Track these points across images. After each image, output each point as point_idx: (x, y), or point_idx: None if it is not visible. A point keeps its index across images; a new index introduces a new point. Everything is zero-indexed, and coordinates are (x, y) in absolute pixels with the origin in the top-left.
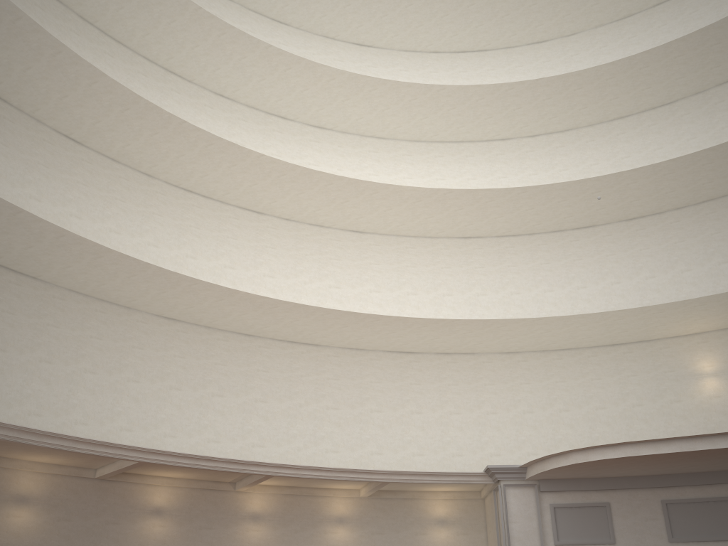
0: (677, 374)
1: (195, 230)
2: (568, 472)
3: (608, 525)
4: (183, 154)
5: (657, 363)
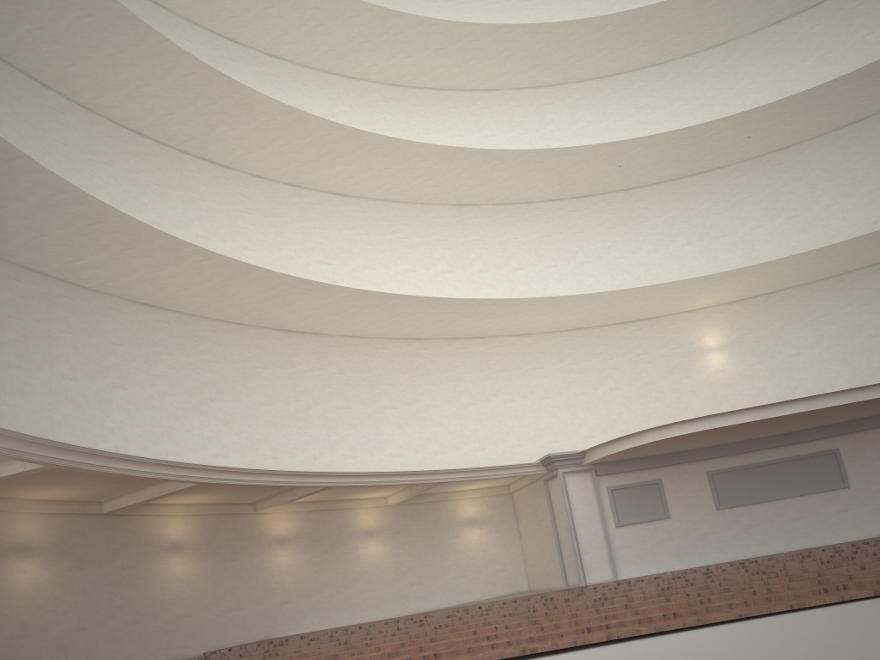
0: (685, 350)
1: (155, 188)
2: (632, 452)
3: (661, 501)
4: (148, 84)
5: (665, 340)
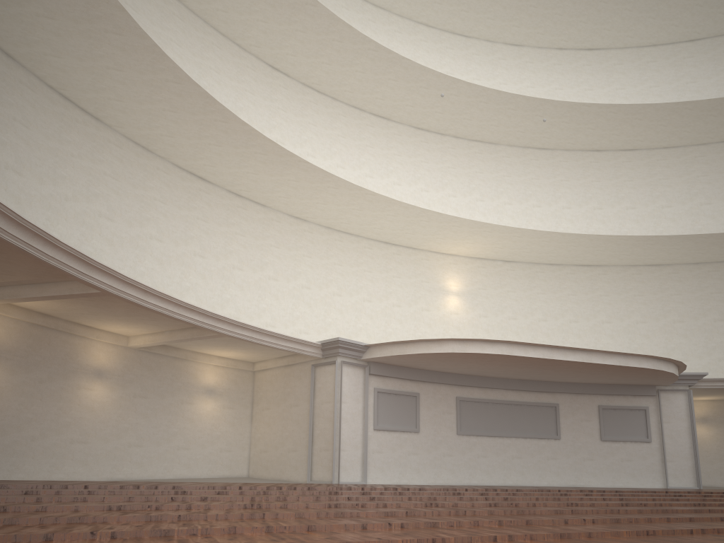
0: (431, 286)
1: None
2: (416, 359)
3: (415, 414)
4: None
5: (417, 271)
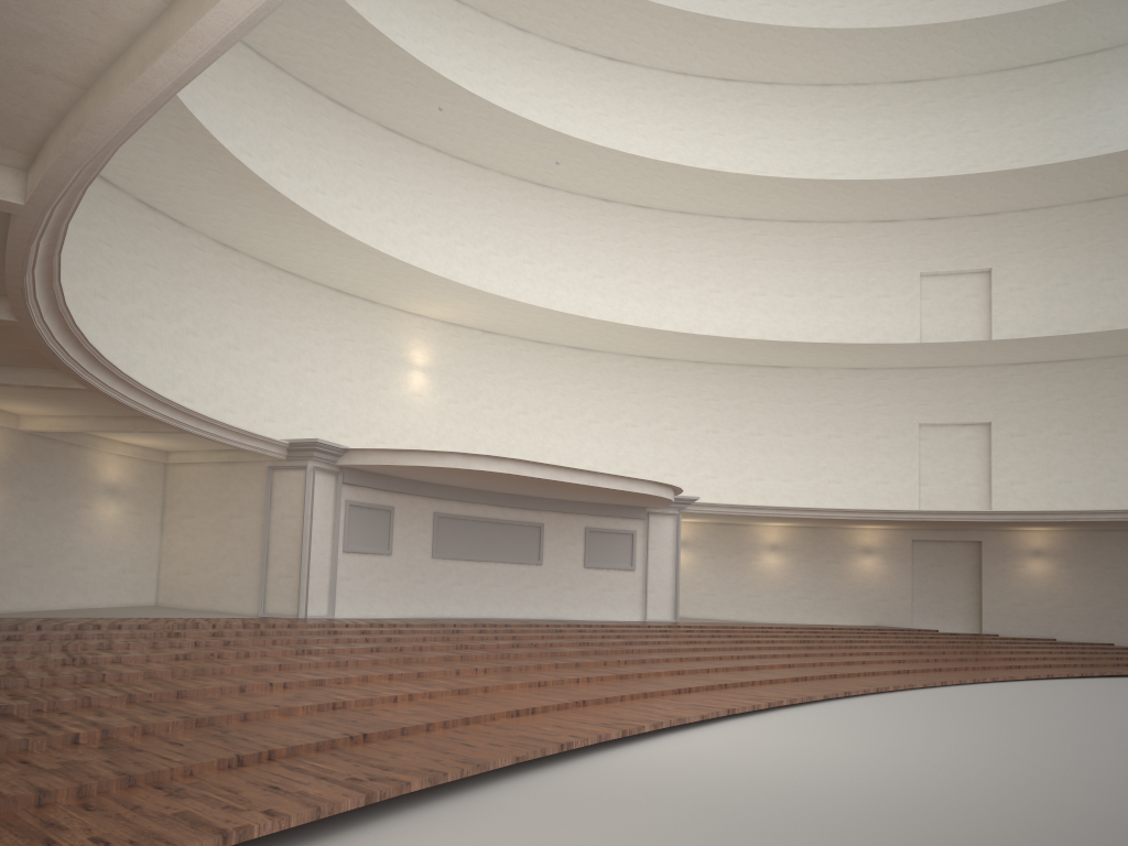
0: (392, 356)
1: None
2: (404, 470)
3: (388, 533)
4: None
5: (375, 335)
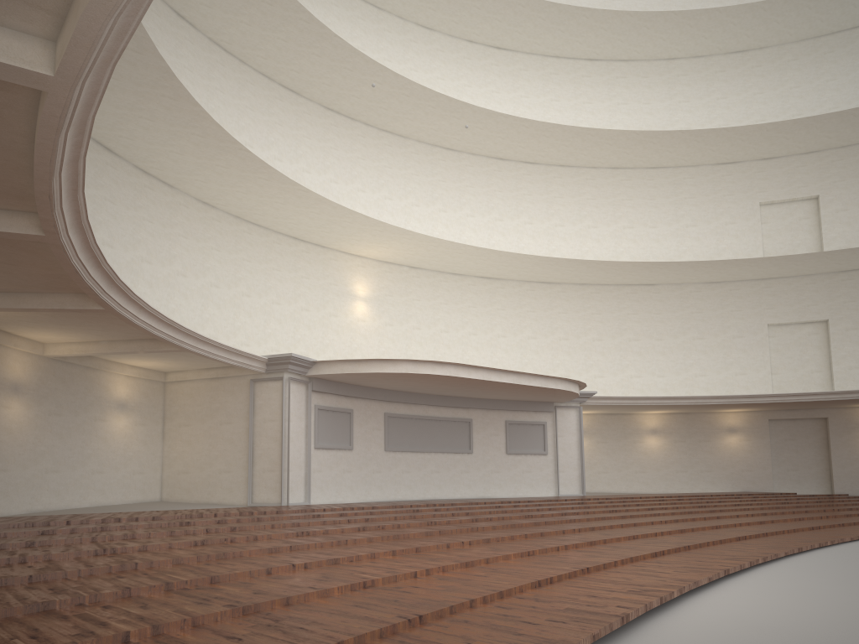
0: (339, 289)
1: None
2: (363, 377)
3: (349, 431)
4: None
5: (326, 273)
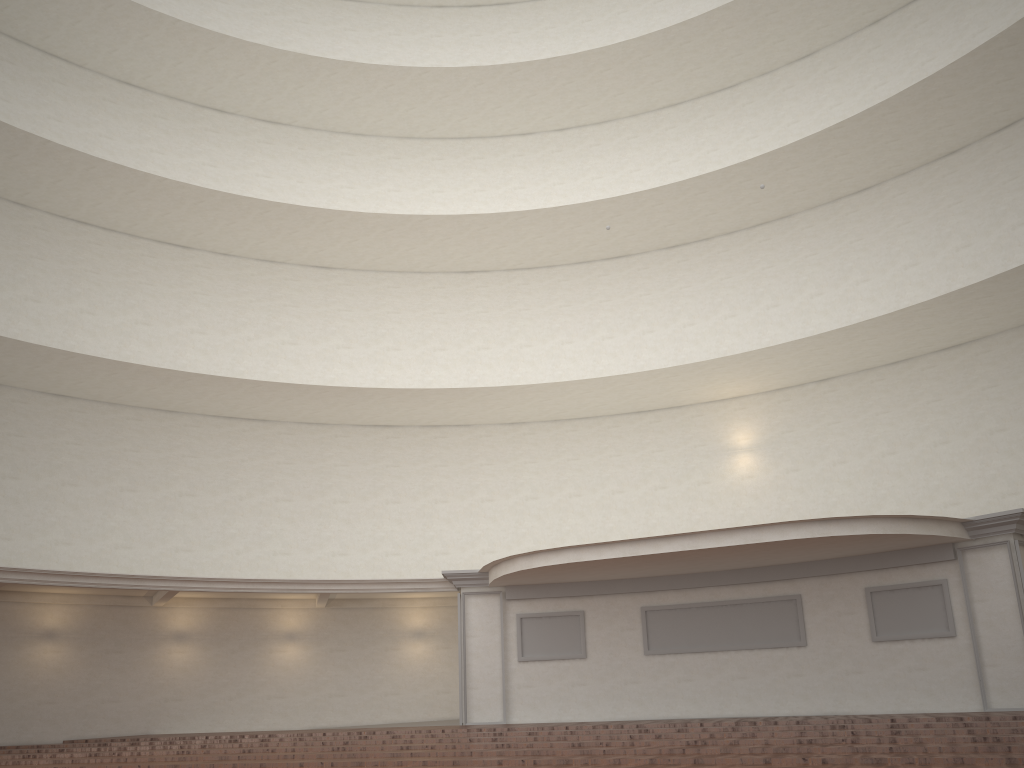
0: (709, 449)
1: (92, 276)
2: (527, 578)
3: (580, 636)
4: (59, 179)
5: (687, 435)
